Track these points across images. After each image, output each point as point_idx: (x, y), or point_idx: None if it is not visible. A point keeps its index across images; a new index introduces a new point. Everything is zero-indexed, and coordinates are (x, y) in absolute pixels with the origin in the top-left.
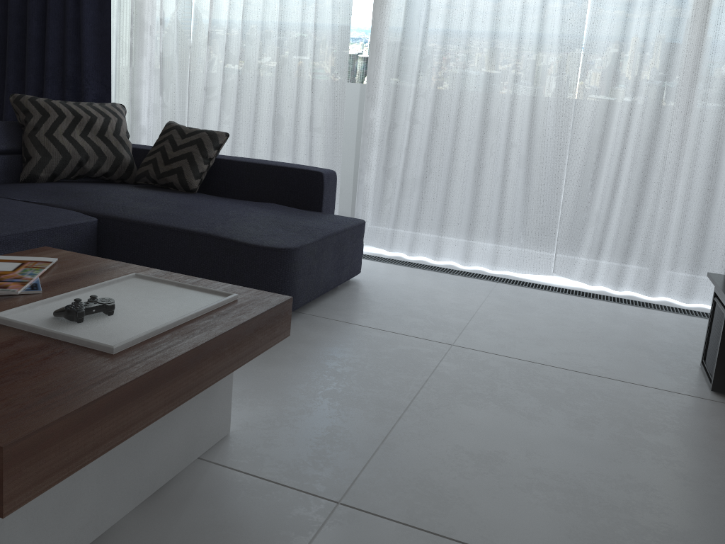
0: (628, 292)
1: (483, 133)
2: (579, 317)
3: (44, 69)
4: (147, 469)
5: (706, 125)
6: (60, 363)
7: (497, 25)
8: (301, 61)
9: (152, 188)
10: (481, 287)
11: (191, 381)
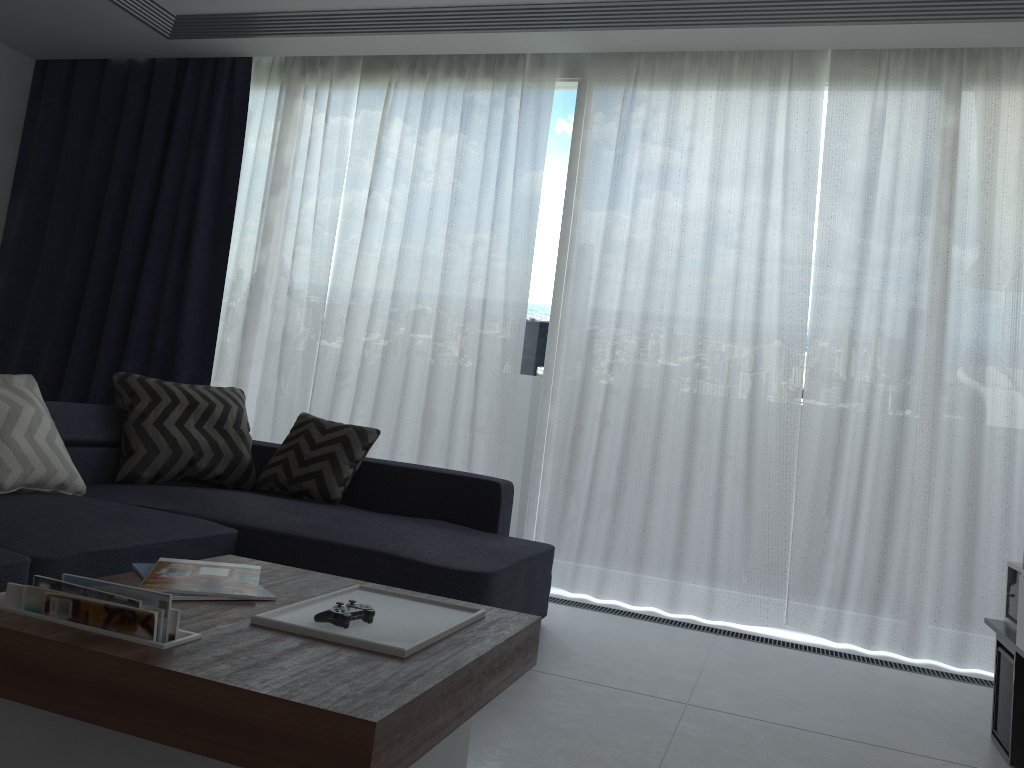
0: (882, 652)
1: (691, 441)
2: (831, 679)
3: (124, 340)
4: None
5: (957, 441)
6: (360, 662)
7: (705, 314)
8: (463, 346)
9: (280, 496)
10: (699, 639)
11: (473, 695)
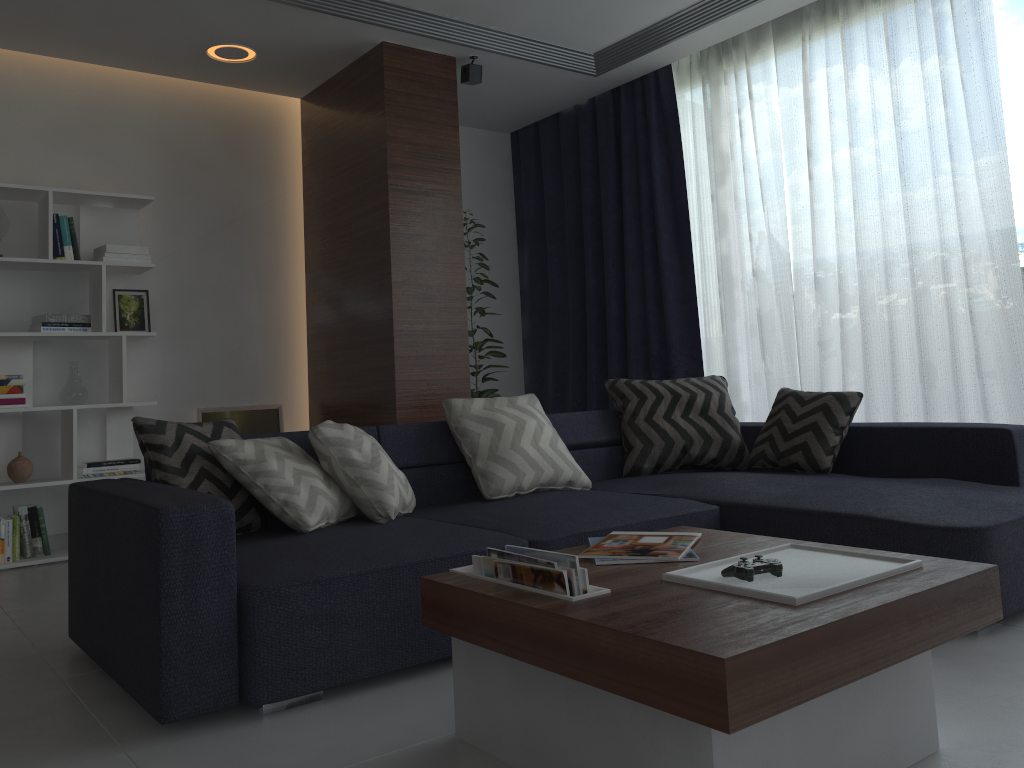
0: None
1: None
2: None
3: (626, 351)
4: (845, 760)
5: None
6: (745, 610)
7: None
8: (947, 286)
9: (772, 472)
10: None
11: (885, 644)
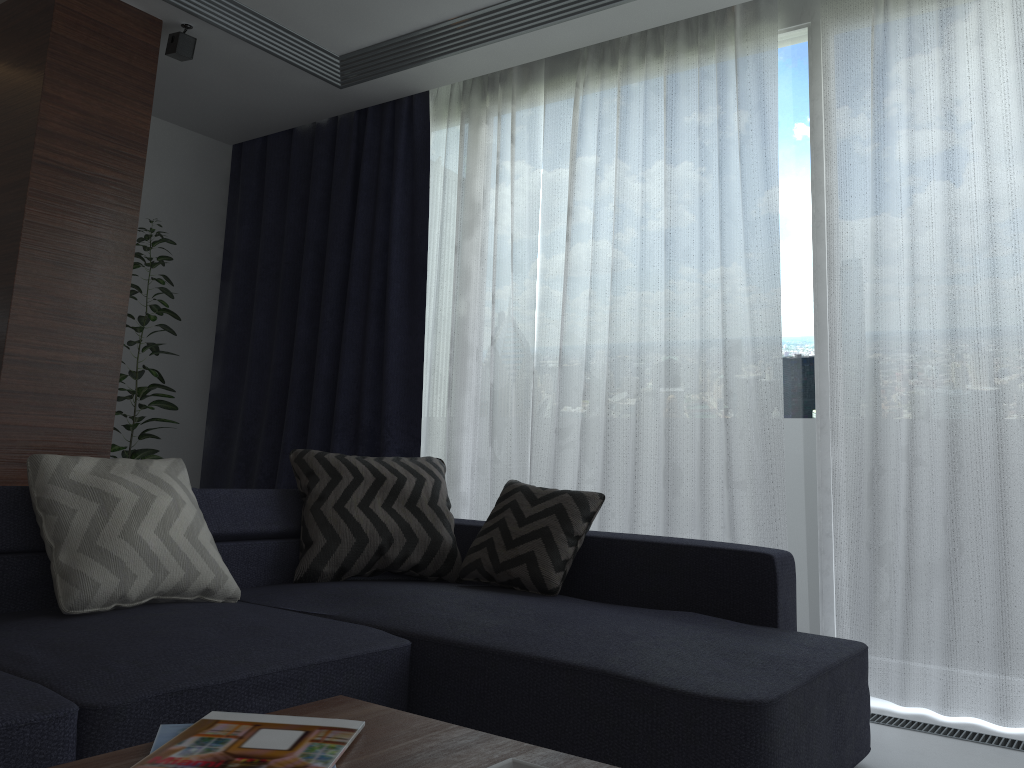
0: None
1: None
2: None
3: (332, 418)
4: None
5: None
6: None
7: None
8: (704, 379)
9: (487, 588)
10: None
11: None
